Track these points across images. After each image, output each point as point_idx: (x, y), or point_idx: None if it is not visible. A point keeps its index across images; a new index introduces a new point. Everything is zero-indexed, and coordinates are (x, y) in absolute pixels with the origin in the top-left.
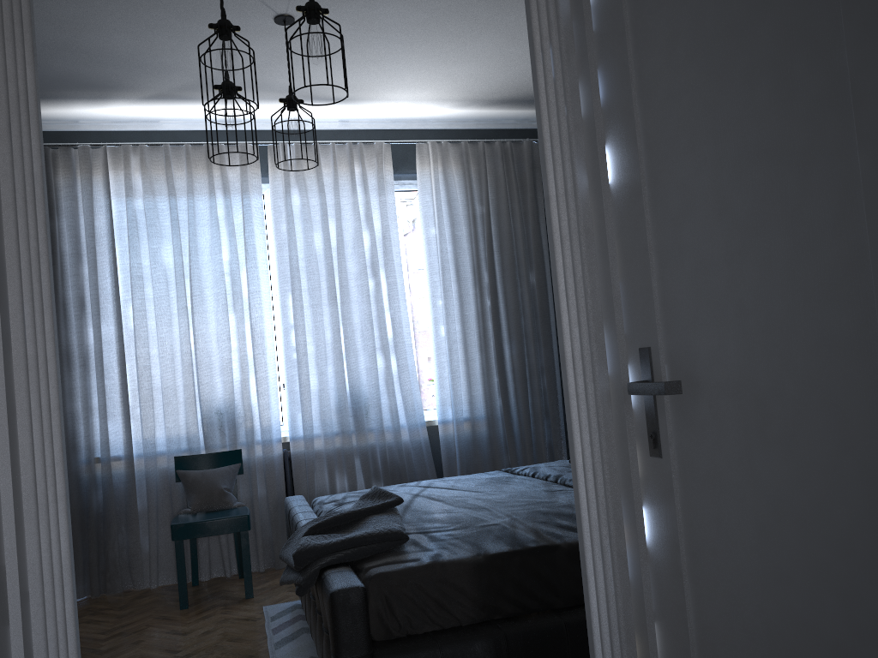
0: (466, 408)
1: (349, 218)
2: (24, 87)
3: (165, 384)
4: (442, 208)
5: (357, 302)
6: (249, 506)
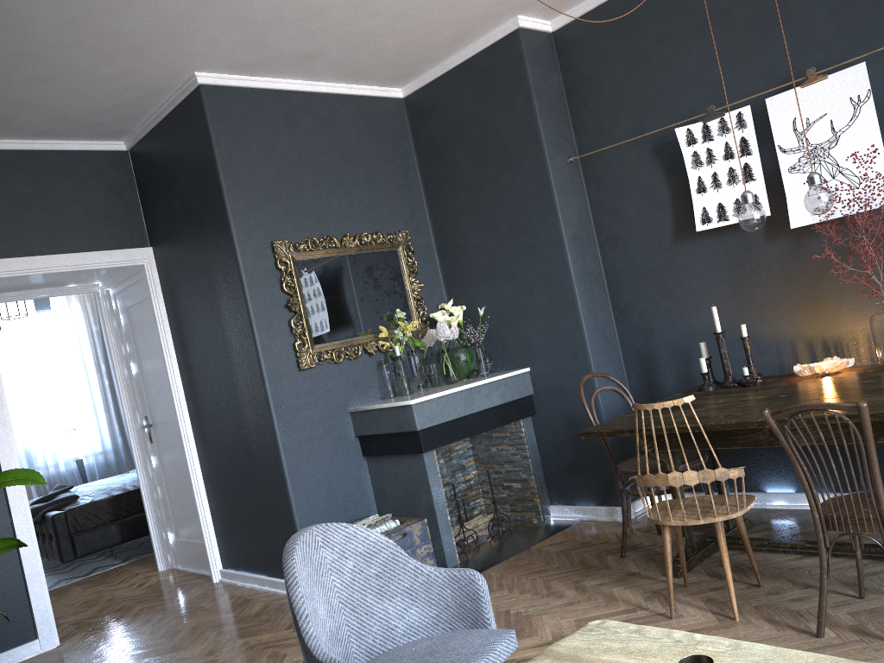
0: (99, 446)
1: (10, 343)
2: None
3: None
4: (71, 330)
5: (21, 393)
6: None
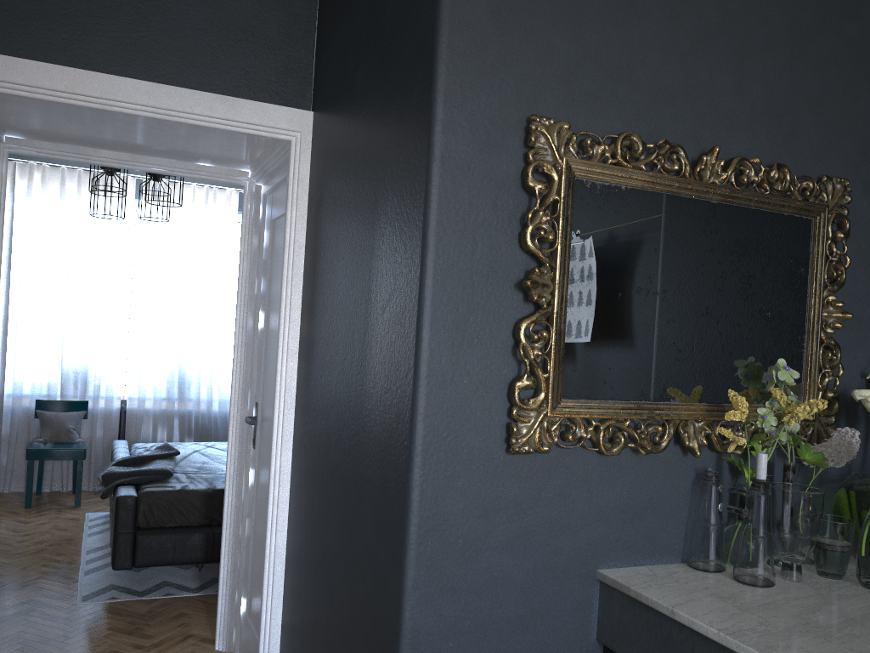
0: None
1: (198, 242)
2: None
3: (37, 345)
4: None
5: (195, 305)
6: (88, 443)
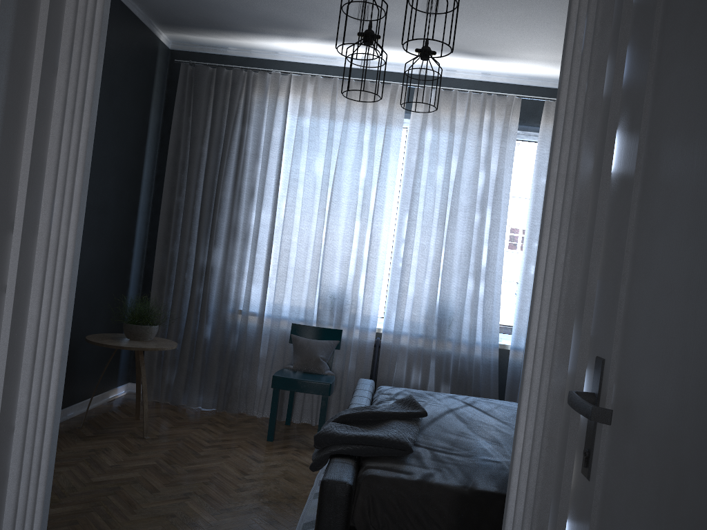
0: None
1: (470, 158)
2: (90, 18)
3: (297, 266)
4: None
5: (462, 231)
6: (339, 376)
